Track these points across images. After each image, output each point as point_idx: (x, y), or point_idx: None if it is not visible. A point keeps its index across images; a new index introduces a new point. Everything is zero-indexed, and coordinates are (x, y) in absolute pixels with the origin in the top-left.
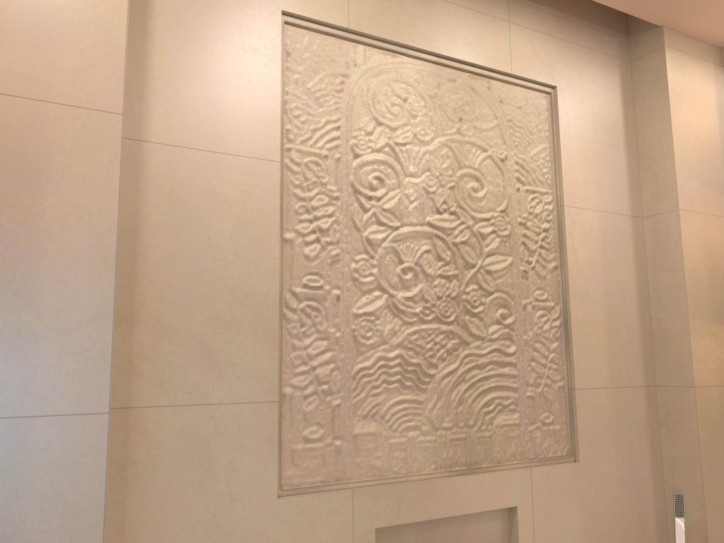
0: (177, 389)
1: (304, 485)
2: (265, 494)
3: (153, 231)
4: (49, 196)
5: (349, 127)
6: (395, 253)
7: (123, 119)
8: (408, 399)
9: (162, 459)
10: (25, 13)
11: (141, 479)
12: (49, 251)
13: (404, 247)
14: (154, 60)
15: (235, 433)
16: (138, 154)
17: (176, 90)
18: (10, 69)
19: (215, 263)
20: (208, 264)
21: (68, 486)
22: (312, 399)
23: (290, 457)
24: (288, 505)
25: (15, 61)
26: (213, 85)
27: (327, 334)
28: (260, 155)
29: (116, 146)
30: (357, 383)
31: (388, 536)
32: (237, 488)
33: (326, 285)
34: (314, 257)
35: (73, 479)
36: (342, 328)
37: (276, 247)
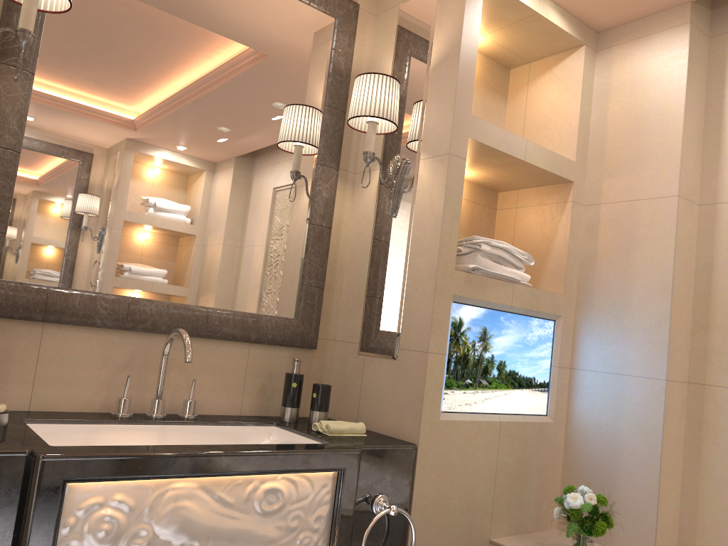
0: None
1: None
2: None
3: (723, 265)
4: (637, 253)
5: None
6: None
7: (678, 198)
8: None
9: (727, 424)
10: (627, 153)
11: (712, 433)
12: (636, 284)
13: None
14: (726, 144)
15: None
16: (714, 213)
17: None
18: (620, 187)
19: None
20: None
21: (643, 417)
22: None
23: None
24: None
25: (622, 182)
26: None
27: None
28: None
29: (673, 217)
30: None
31: None
32: None
33: None
34: None
35: (645, 414)
36: None
37: None
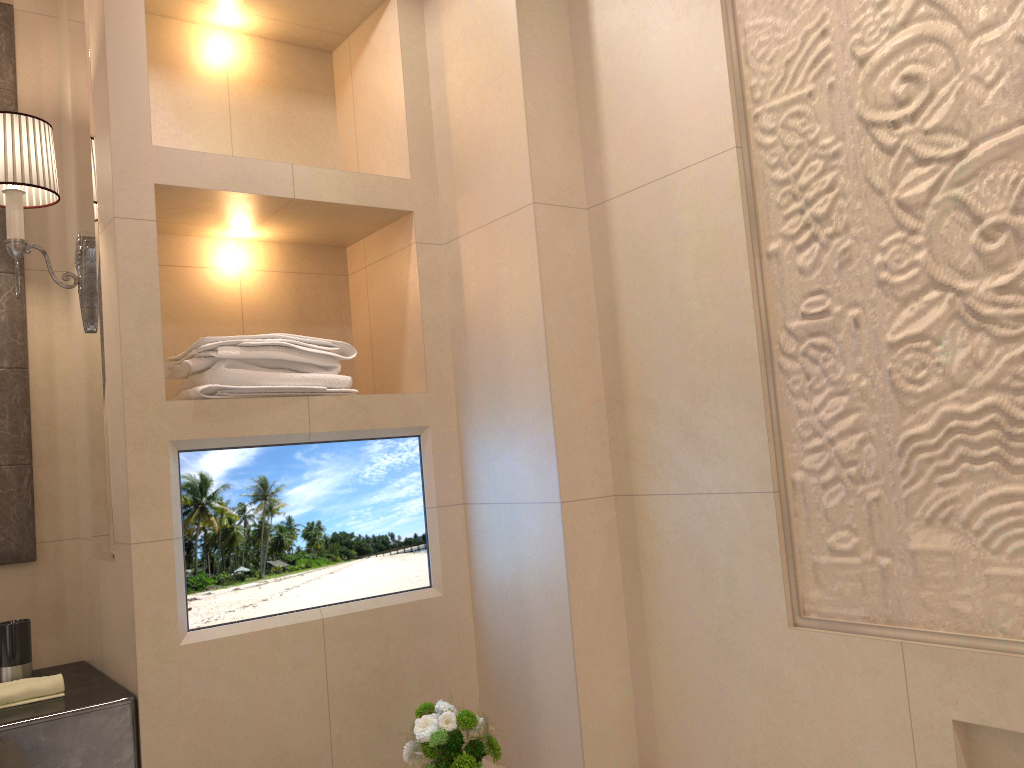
0: (668, 476)
1: (837, 618)
2: (772, 618)
3: (626, 299)
4: (505, 307)
5: (844, 18)
6: (960, 207)
7: (533, 208)
8: (1020, 492)
9: (665, 553)
10: (474, 150)
11: (651, 572)
12: (511, 356)
13: (984, 185)
14: (602, 102)
15: (728, 532)
16: (605, 218)
17: (623, 124)
18: (474, 206)
19: (683, 317)
20: (676, 321)
21: (545, 567)
22: (834, 490)
23: (813, 573)
24: (802, 640)
25: (475, 196)
26: (653, 92)
27: (846, 384)
28: (711, 151)
29: (532, 238)
30: (906, 463)
31: (1012, 747)
32: (739, 602)
33: (836, 305)
34: (812, 267)
35: (547, 561)
36: (870, 371)
37: (745, 272)
